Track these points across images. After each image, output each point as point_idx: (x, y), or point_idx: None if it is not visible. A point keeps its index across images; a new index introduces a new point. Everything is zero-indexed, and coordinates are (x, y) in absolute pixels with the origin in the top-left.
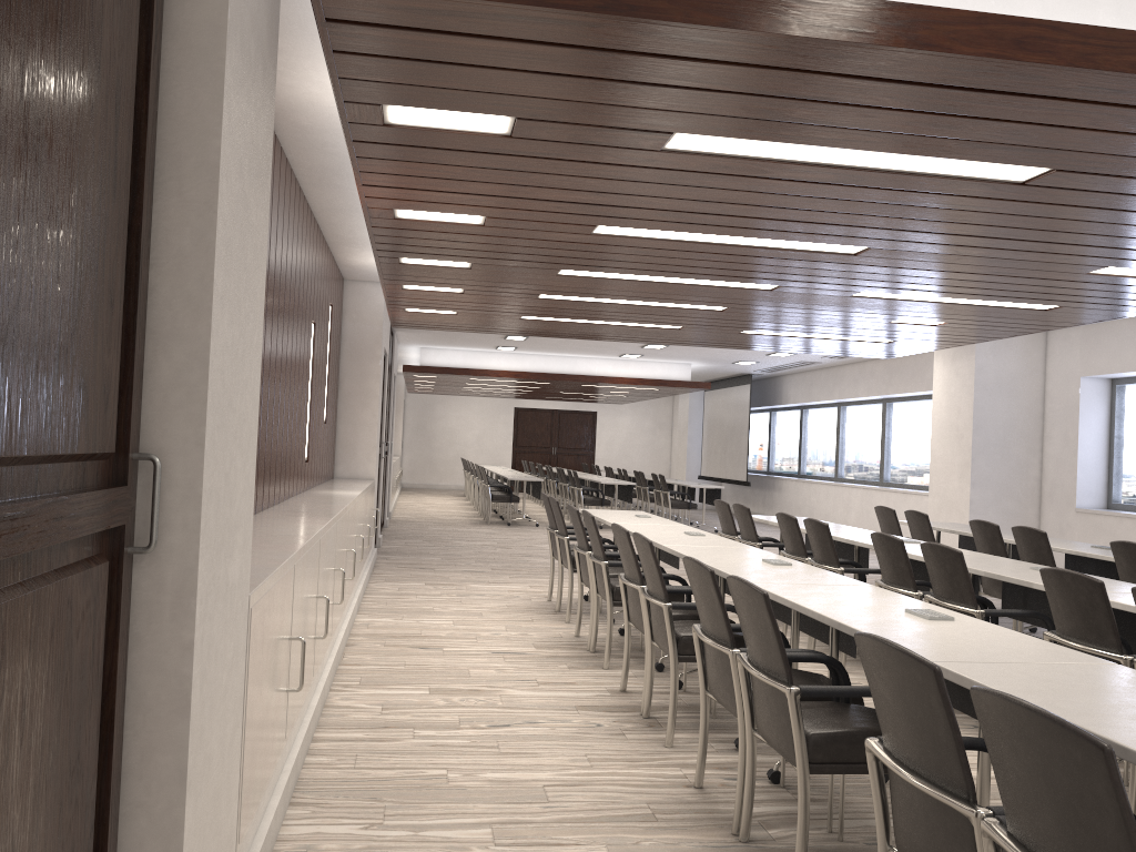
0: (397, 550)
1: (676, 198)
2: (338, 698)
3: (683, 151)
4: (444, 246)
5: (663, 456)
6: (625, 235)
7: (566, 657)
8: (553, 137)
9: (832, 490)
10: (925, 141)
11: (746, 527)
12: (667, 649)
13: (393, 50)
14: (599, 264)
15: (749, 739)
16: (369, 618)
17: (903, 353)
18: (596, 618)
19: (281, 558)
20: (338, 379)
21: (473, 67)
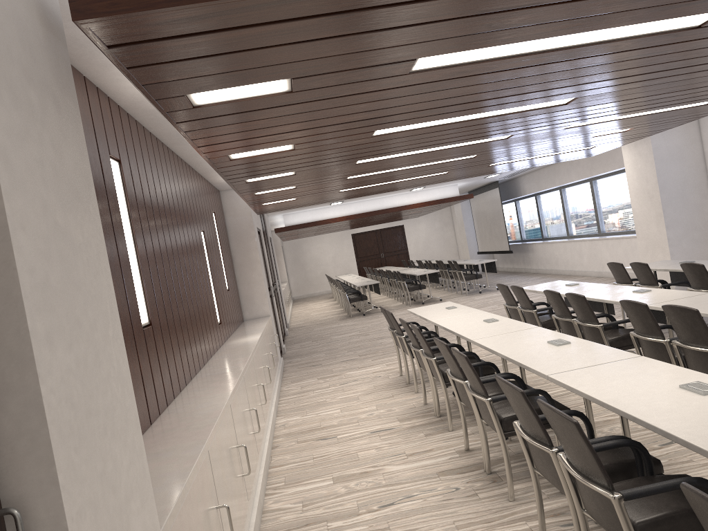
0: (296, 353)
1: (428, 101)
2: (271, 502)
3: (427, 69)
4: (272, 167)
5: (452, 243)
6: (396, 131)
7: (421, 425)
8: (323, 84)
9: (568, 245)
10: (621, 15)
11: (523, 300)
12: (494, 429)
13: (173, 55)
14: (383, 152)
15: (580, 517)
16: (285, 419)
17: (602, 151)
18: (436, 393)
19: (195, 454)
20: (232, 257)
21: (242, 51)
